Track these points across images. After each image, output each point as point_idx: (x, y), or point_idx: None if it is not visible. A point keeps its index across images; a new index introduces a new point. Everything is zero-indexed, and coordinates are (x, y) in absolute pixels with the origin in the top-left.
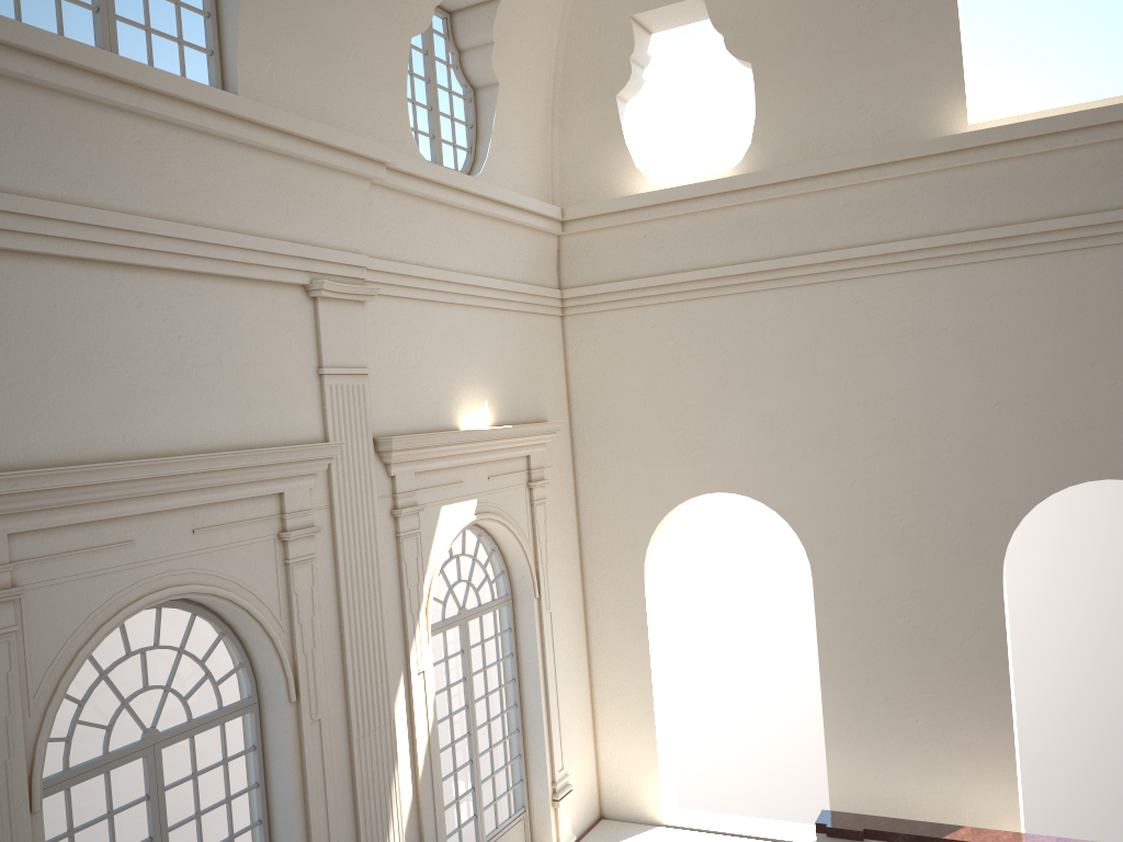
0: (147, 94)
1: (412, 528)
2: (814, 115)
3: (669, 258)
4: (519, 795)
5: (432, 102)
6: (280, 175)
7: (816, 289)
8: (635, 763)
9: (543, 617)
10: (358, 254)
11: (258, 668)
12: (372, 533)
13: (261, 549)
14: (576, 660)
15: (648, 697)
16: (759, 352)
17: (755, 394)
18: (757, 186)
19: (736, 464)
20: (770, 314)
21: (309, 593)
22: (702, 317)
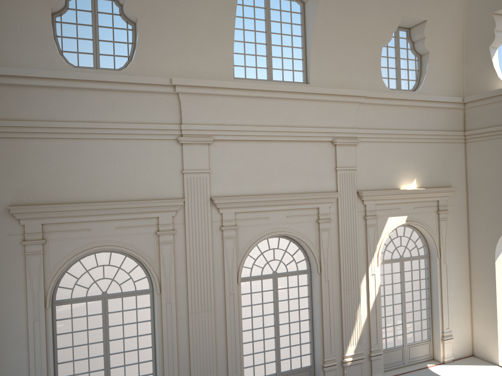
0: (275, 92)
1: (372, 224)
2: None
3: None
4: (429, 334)
5: (397, 66)
6: (322, 107)
7: None
8: (488, 336)
9: (441, 266)
10: (352, 129)
11: (310, 261)
12: (354, 223)
13: (310, 224)
14: (462, 287)
15: (494, 309)
16: None
17: None
18: None
19: None
20: None
21: (327, 240)
22: None
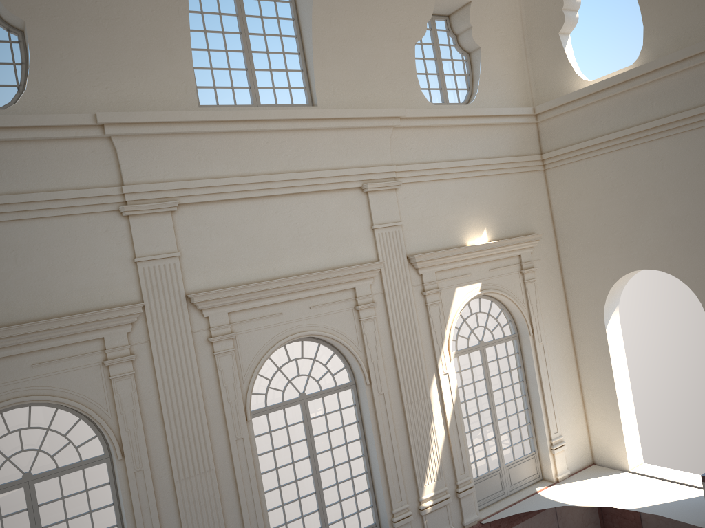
0: (266, 122)
1: (435, 300)
2: (681, 18)
3: (600, 126)
4: (532, 445)
5: (438, 70)
6: (340, 138)
7: (693, 133)
8: (609, 433)
9: (536, 346)
10: (388, 166)
11: (352, 368)
12: (409, 304)
13: (345, 314)
14: (567, 371)
15: (613, 395)
16: (660, 178)
17: (660, 205)
18: (645, 74)
19: (652, 251)
20: (665, 153)
21: (373, 334)
22: (623, 160)
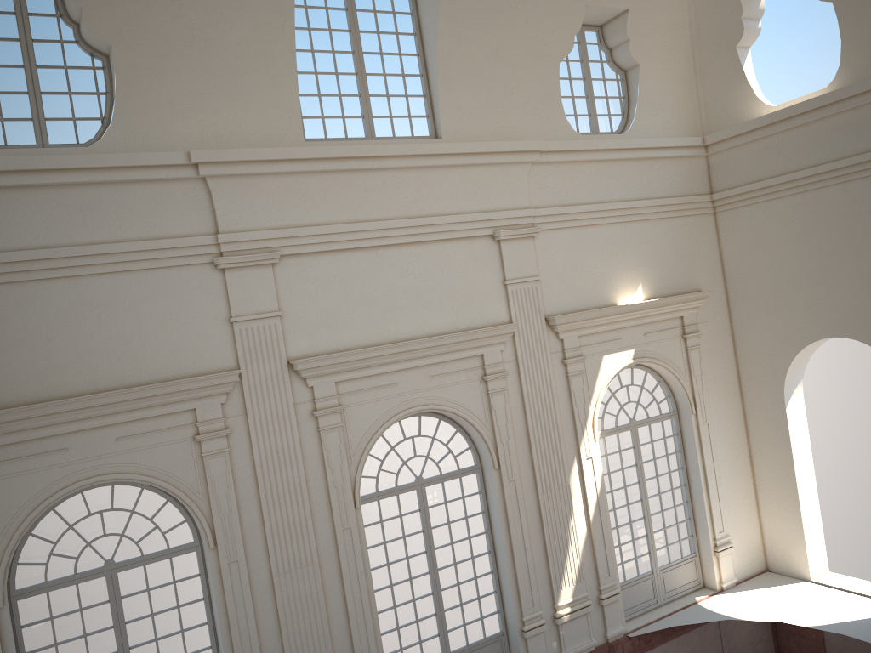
0: (383, 159)
1: (578, 370)
2: None
3: (785, 162)
4: (692, 545)
5: (587, 92)
6: (468, 176)
7: None
8: (788, 534)
9: (699, 427)
10: (525, 209)
11: (478, 449)
12: (546, 374)
13: (471, 385)
14: (736, 458)
15: (793, 488)
16: (858, 227)
17: (856, 260)
18: (842, 99)
19: (846, 315)
20: (864, 197)
21: (503, 409)
22: (812, 204)
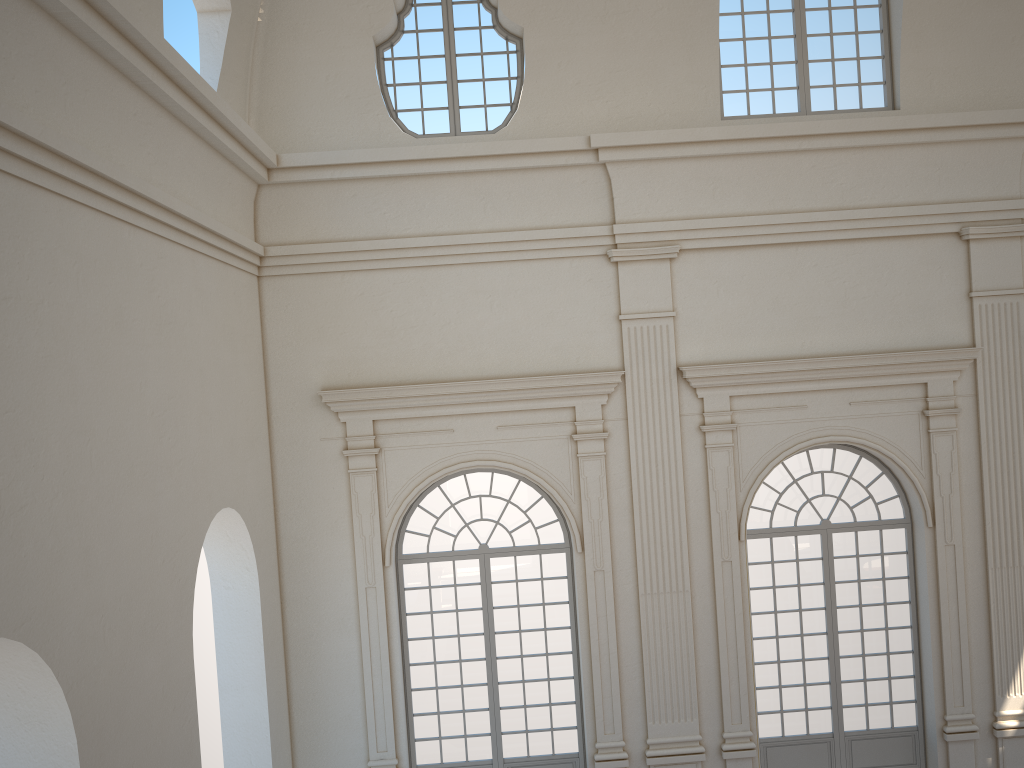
0: (813, 138)
1: None
2: None
3: None
4: None
5: None
6: (931, 157)
7: None
8: None
9: None
10: (1012, 200)
11: (909, 500)
12: (1020, 418)
13: (906, 420)
14: None
15: None
16: None
17: None
18: None
19: None
20: None
21: (948, 455)
22: None
